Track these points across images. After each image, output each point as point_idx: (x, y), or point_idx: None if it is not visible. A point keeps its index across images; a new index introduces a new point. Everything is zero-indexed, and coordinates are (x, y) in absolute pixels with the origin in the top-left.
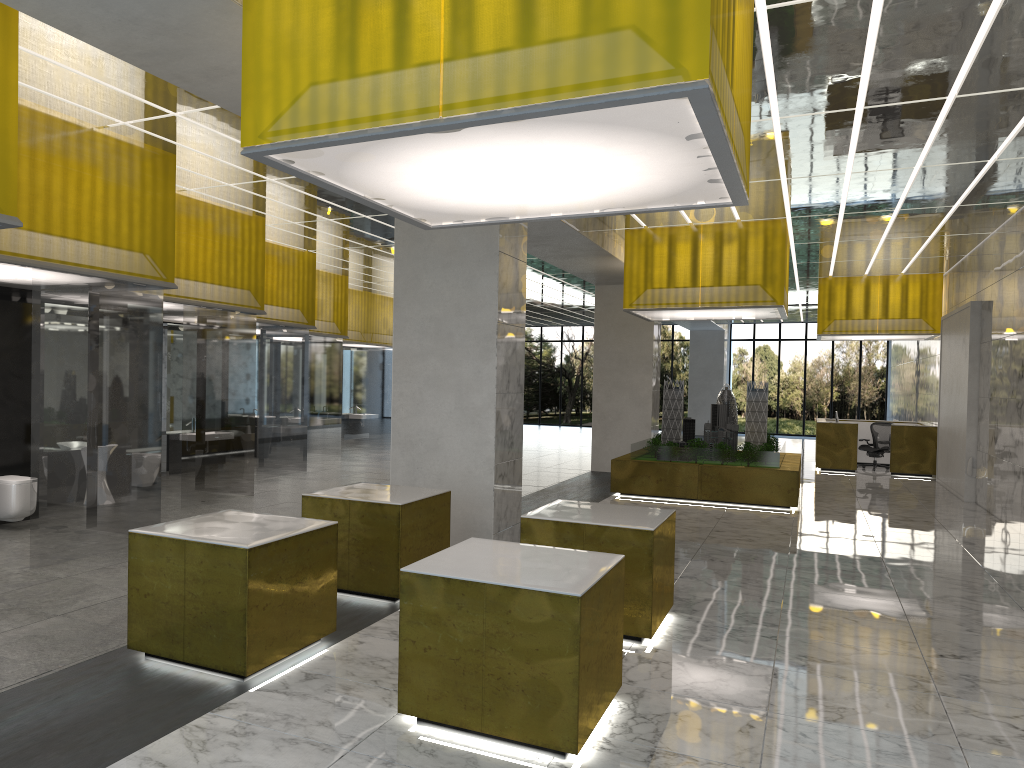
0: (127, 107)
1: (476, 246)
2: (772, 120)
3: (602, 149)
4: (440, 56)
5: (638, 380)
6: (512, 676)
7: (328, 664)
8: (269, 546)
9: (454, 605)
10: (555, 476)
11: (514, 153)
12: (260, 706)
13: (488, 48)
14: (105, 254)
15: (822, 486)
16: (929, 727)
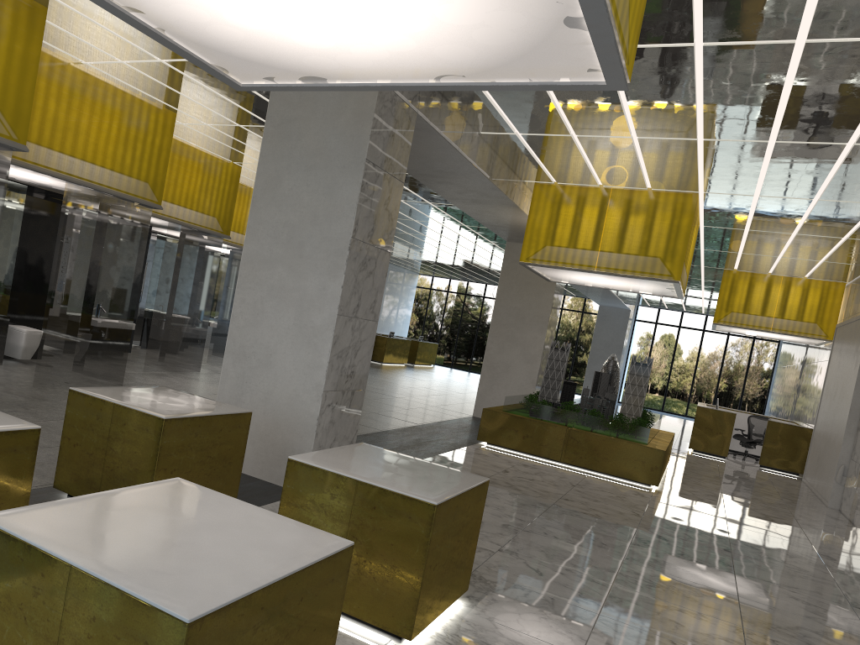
0: None
1: (343, 151)
2: (694, 48)
3: None
4: None
5: (531, 338)
6: None
7: None
8: None
9: (30, 588)
10: (434, 415)
11: None
12: None
13: None
14: None
15: (690, 468)
16: None
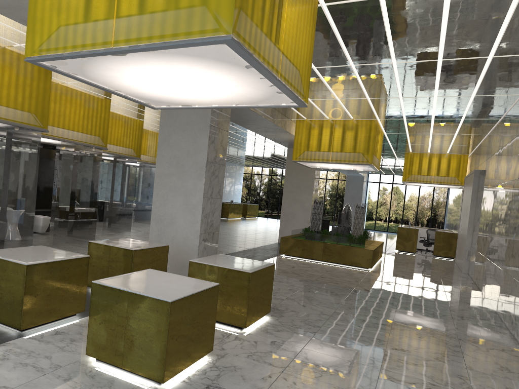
0: (18, 36)
1: (199, 121)
2: (351, 66)
3: (207, 70)
4: (114, 15)
5: (305, 198)
6: (137, 340)
7: (72, 327)
8: (41, 265)
9: (114, 301)
10: (257, 243)
11: (164, 70)
12: (21, 346)
13: (135, 12)
14: (7, 111)
15: (393, 259)
16: (364, 385)
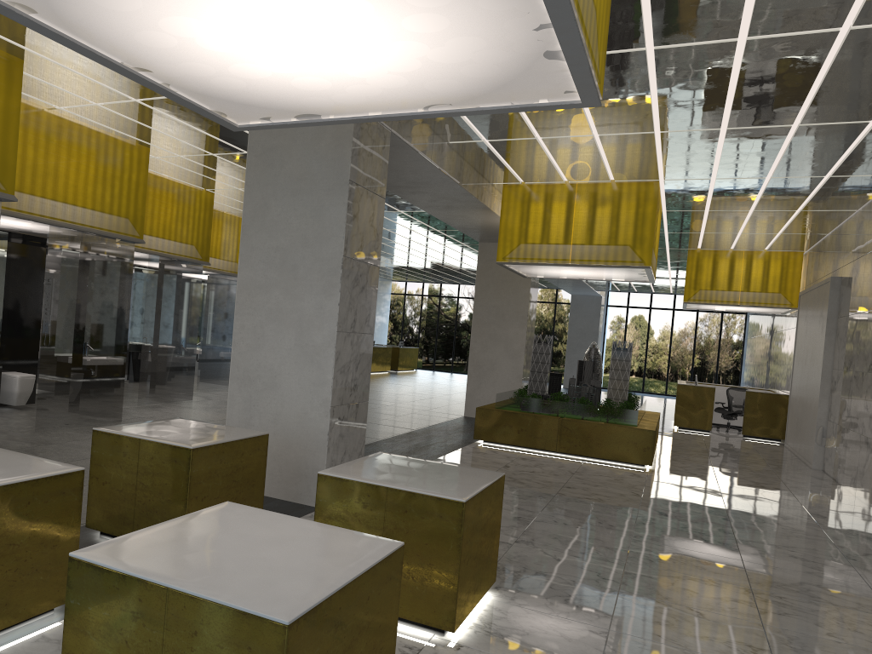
0: None
1: (327, 174)
2: (646, 52)
3: None
4: None
5: (513, 334)
6: None
7: (37, 650)
8: None
9: (128, 614)
10: (428, 419)
11: None
12: None
13: None
14: None
15: (678, 445)
16: None
